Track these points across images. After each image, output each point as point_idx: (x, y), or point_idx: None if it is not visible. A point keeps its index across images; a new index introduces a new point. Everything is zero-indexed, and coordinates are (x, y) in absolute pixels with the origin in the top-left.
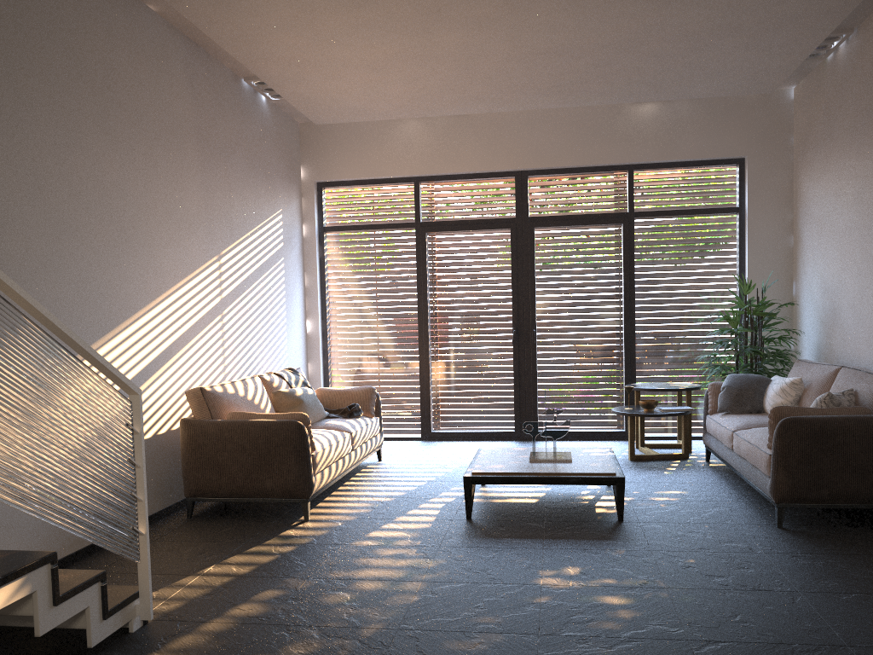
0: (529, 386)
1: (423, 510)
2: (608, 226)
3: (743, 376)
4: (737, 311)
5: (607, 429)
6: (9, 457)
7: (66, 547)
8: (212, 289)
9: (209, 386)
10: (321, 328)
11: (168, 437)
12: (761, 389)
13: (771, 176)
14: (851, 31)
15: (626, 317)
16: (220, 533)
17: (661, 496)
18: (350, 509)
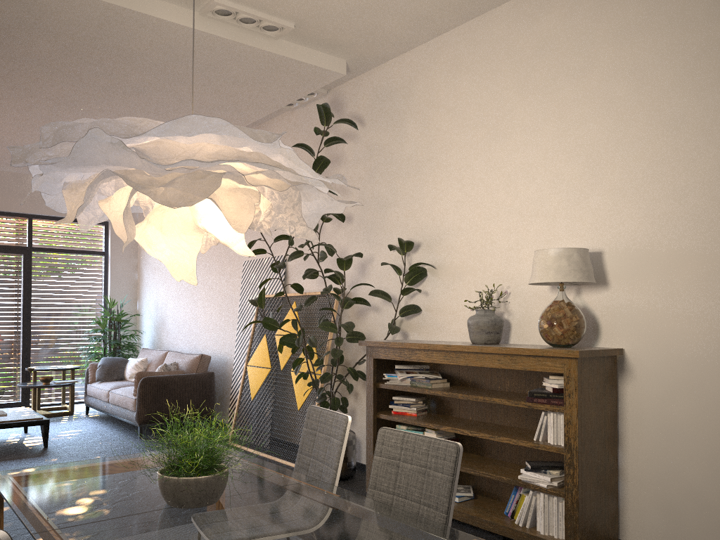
0: None
1: None
2: (12, 254)
3: (112, 358)
4: (105, 318)
5: (6, 401)
6: None
7: None
8: None
9: None
10: None
11: None
12: (123, 365)
13: None
14: None
15: (24, 320)
16: None
17: (66, 434)
18: None
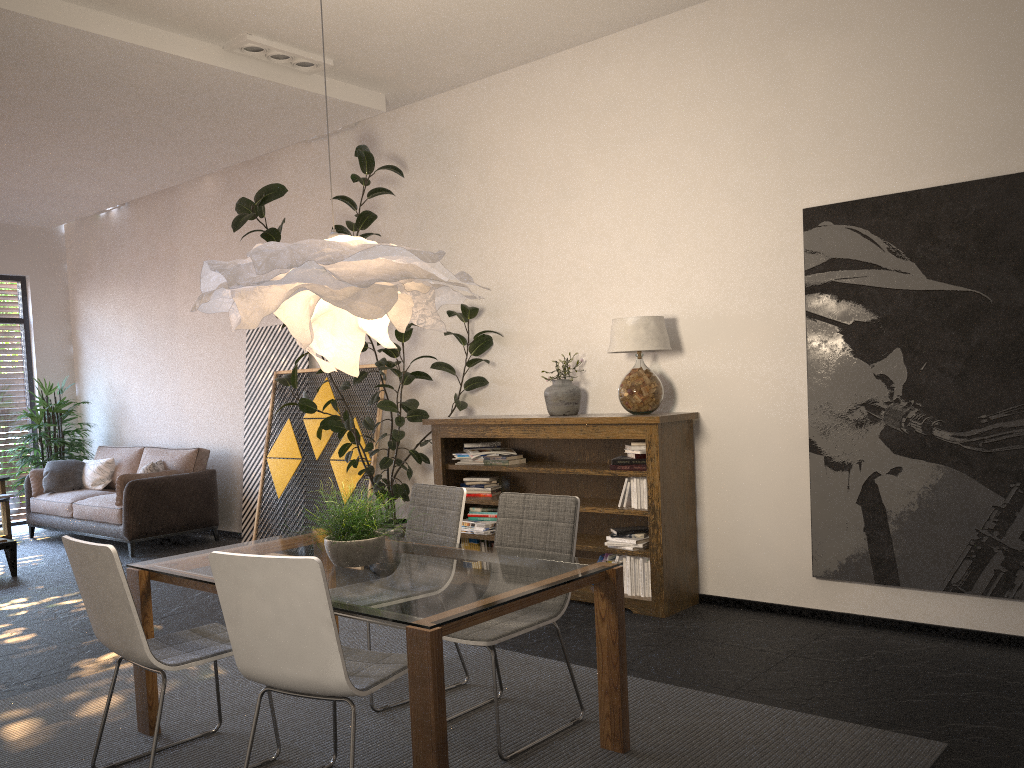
0: None
1: None
2: None
3: (63, 461)
4: (41, 409)
5: None
6: None
7: None
8: None
9: None
10: None
11: None
12: (80, 470)
13: (52, 295)
14: (124, 204)
15: None
16: None
17: (26, 560)
18: None
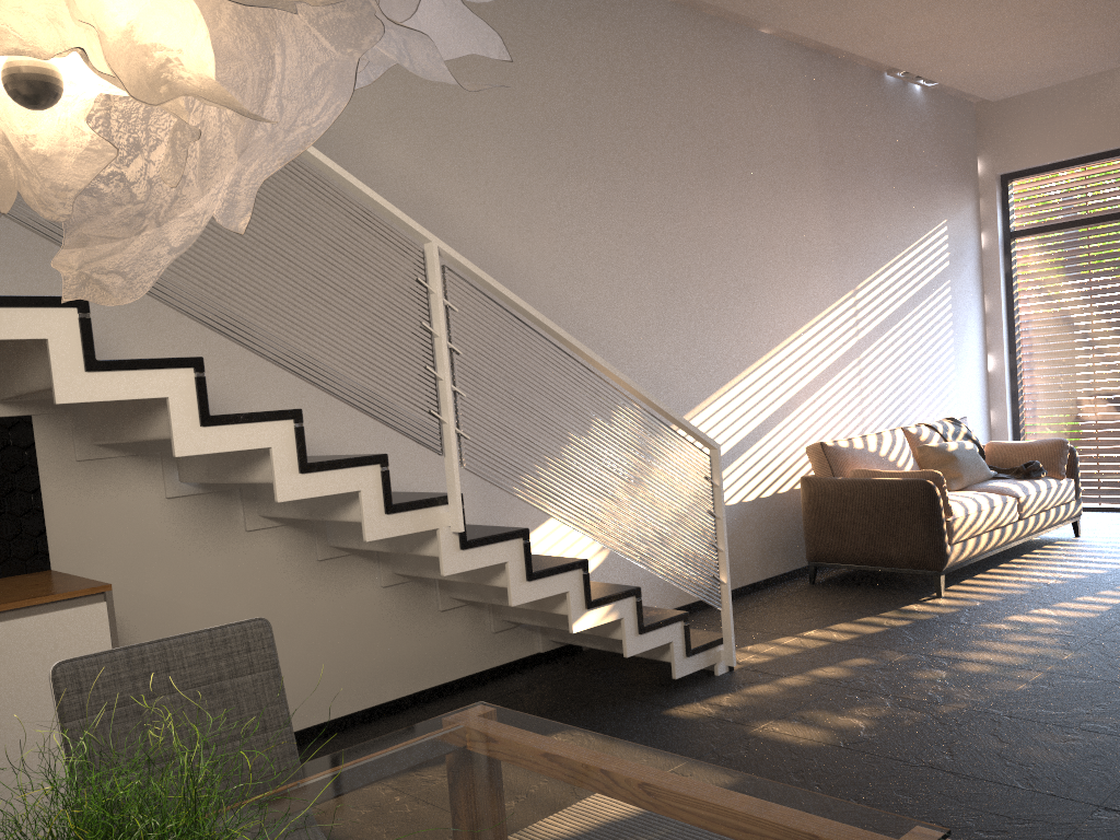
0: None
1: (1099, 598)
2: None
3: None
4: None
5: None
6: (595, 501)
7: (681, 597)
8: (845, 330)
9: (831, 441)
10: (1008, 365)
11: (790, 497)
12: None
13: None
14: None
15: None
16: (836, 601)
17: None
18: (1000, 589)
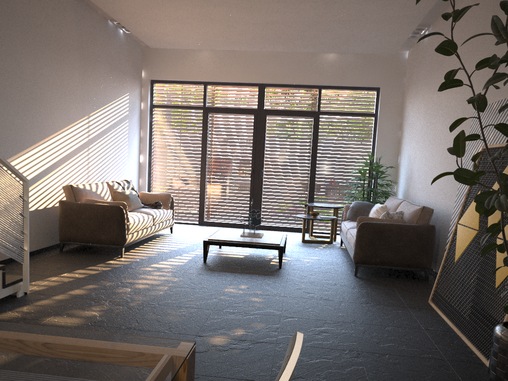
0: (258, 200)
1: (183, 257)
2: (306, 118)
3: (361, 202)
4: (364, 169)
5: (297, 226)
6: None
7: None
8: (83, 134)
9: (75, 185)
10: (148, 160)
11: (52, 210)
12: (368, 209)
13: (392, 99)
14: (429, 26)
15: (311, 167)
16: (75, 260)
17: (307, 259)
18: (146, 254)
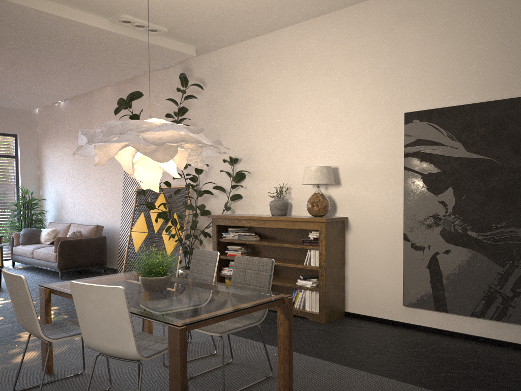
0: None
1: None
2: None
3: (30, 229)
4: (21, 202)
5: None
6: None
7: None
8: None
9: None
10: None
11: None
12: (39, 234)
13: (30, 144)
14: (67, 99)
15: None
16: None
17: None
18: None
